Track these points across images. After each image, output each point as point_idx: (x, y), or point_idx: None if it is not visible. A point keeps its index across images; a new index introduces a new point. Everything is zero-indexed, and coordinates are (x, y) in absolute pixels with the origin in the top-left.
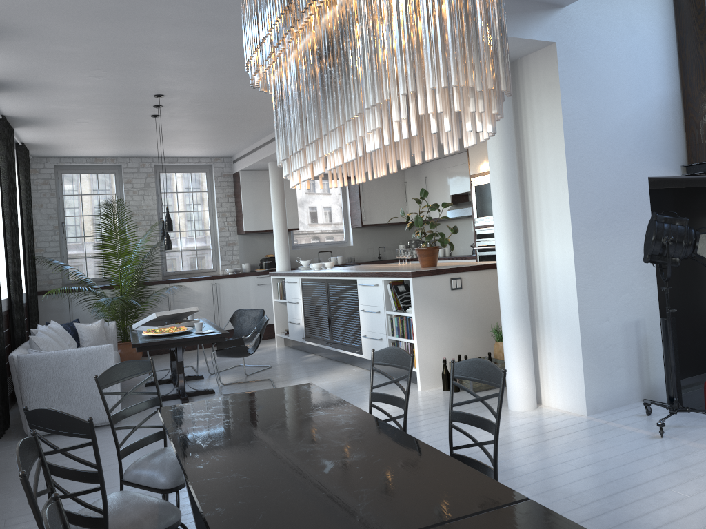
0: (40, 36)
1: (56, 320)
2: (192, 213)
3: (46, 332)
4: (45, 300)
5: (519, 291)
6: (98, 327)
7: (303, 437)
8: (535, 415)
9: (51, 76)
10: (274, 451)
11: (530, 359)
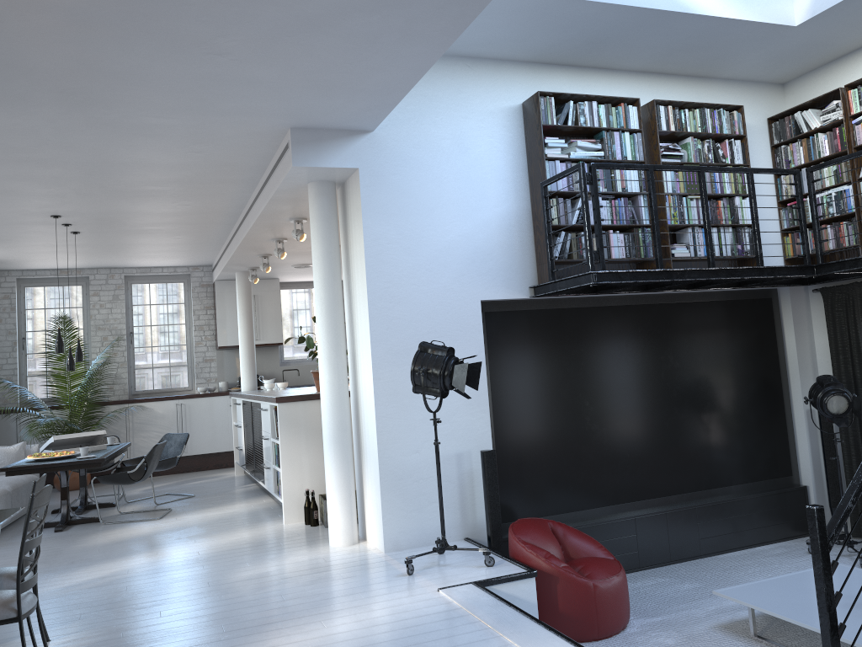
0: None
1: (2, 442)
2: (166, 326)
3: None
4: None
5: (335, 419)
6: (16, 450)
7: None
8: (340, 551)
9: None
10: None
11: (347, 491)
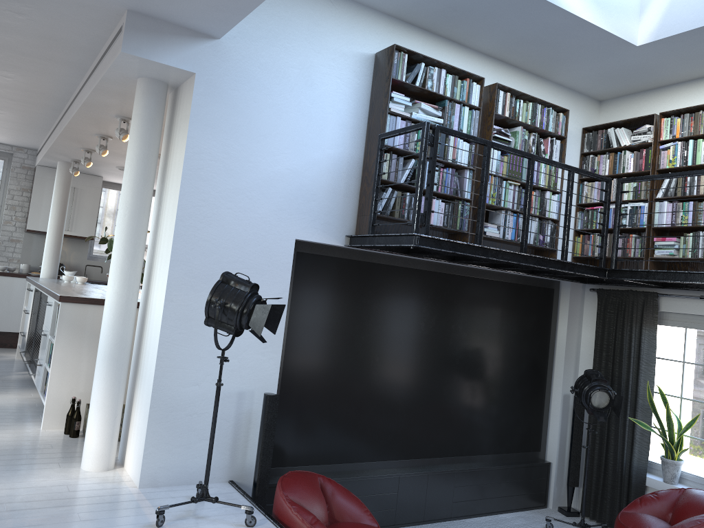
0: None
1: None
2: None
3: None
4: None
5: (115, 334)
6: None
7: None
8: (90, 478)
9: None
10: None
11: (112, 413)
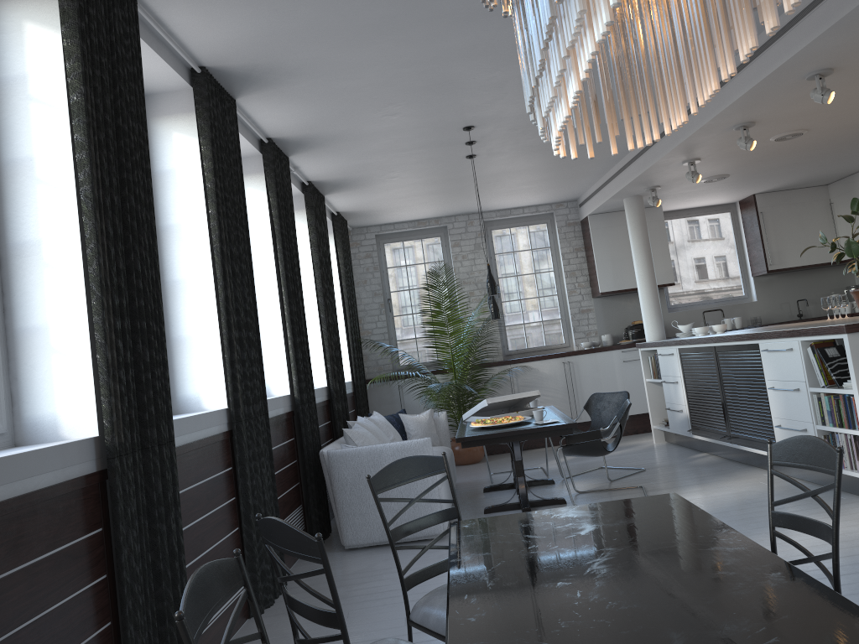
0: (317, 73)
1: (387, 412)
2: (533, 275)
3: (364, 424)
4: (374, 389)
5: None
6: (426, 419)
7: (641, 582)
8: None
9: (343, 123)
10: (589, 604)
11: None
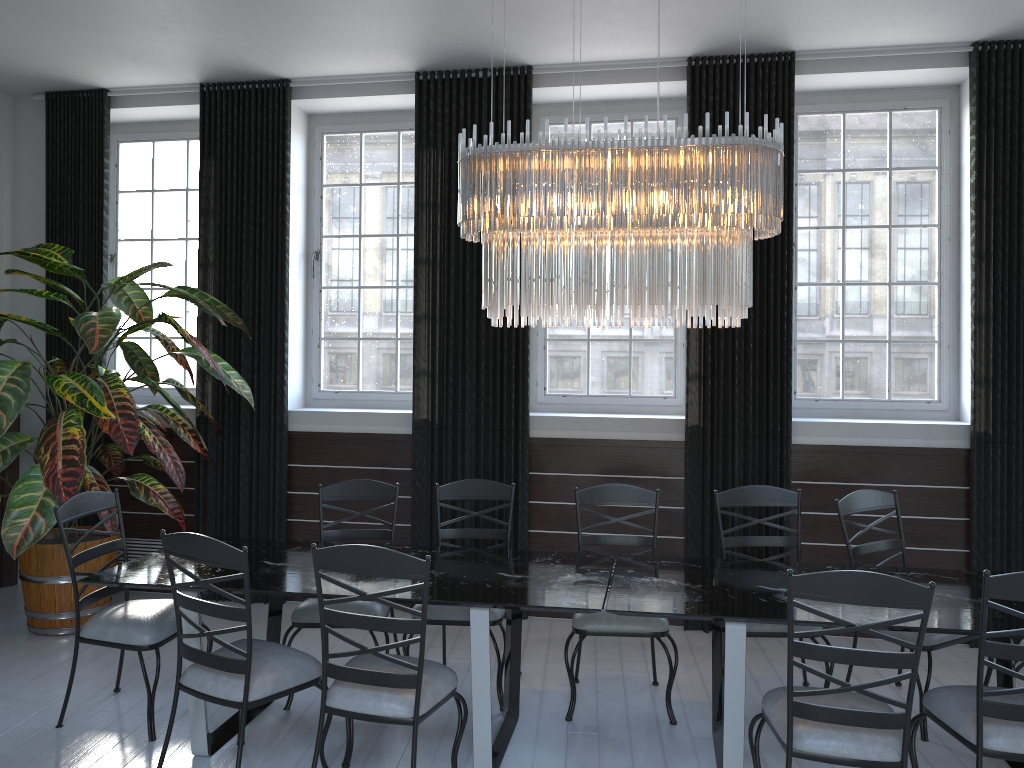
0: None
1: None
2: None
3: None
4: None
5: None
6: None
7: None
8: None
9: None
10: None
11: None
